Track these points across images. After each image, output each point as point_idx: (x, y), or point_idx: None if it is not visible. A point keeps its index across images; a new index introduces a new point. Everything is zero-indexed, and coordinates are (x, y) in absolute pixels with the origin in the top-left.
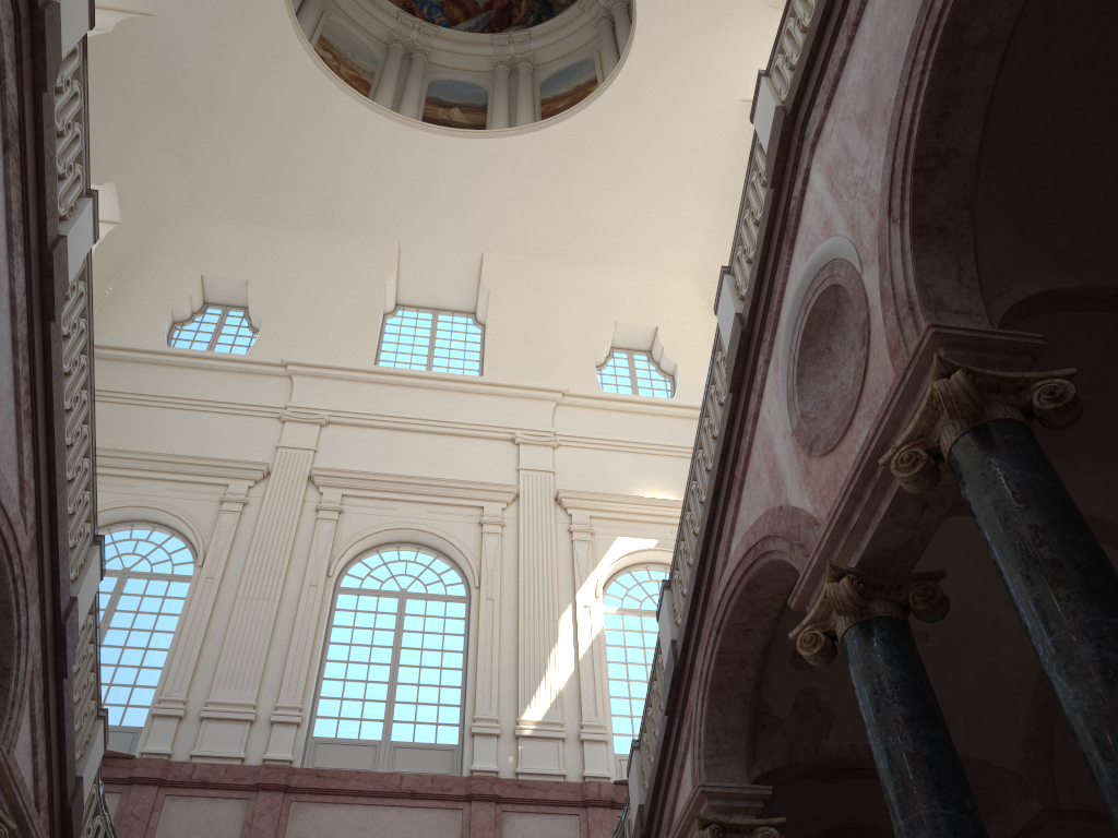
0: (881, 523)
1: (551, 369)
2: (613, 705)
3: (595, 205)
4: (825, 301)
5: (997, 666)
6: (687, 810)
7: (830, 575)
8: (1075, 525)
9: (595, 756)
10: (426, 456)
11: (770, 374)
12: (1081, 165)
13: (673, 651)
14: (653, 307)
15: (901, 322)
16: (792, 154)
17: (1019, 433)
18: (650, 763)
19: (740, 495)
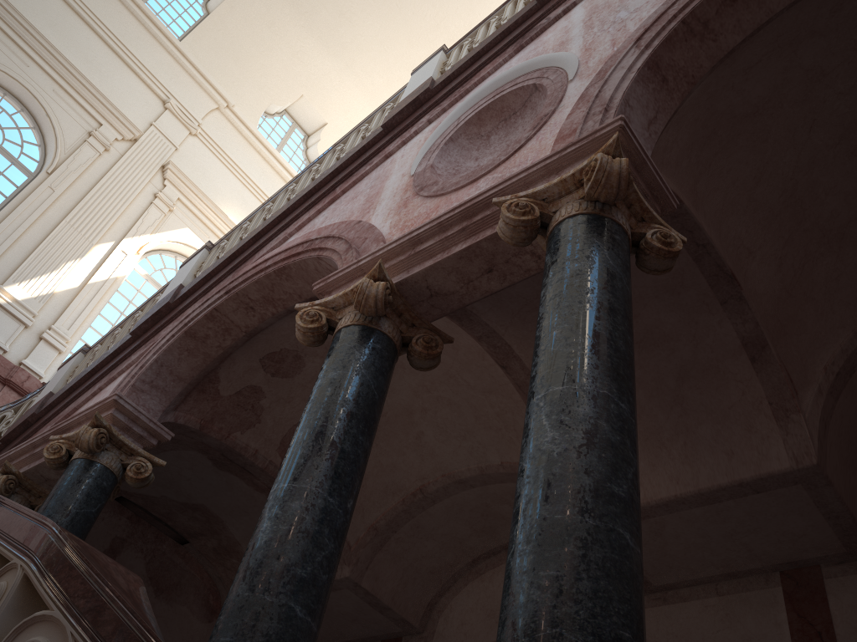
0: (446, 259)
1: (233, 84)
2: (87, 334)
3: (355, 4)
4: (516, 98)
5: (395, 465)
6: (90, 409)
7: (372, 274)
8: (629, 327)
9: (43, 356)
10: (86, 53)
11: (424, 132)
12: (749, 148)
13: (175, 291)
14: (335, 108)
15: (588, 116)
16: None
17: (625, 243)
18: (86, 367)
19: (327, 207)
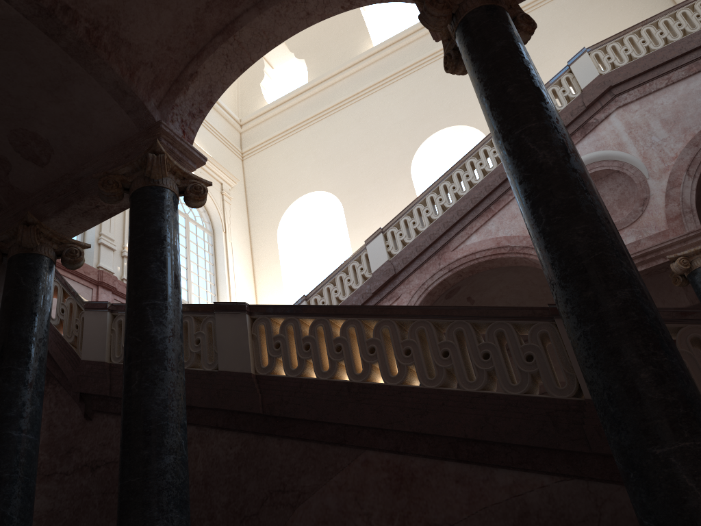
0: None
1: None
2: None
3: None
4: (602, 172)
5: None
6: None
7: None
8: None
9: None
10: None
11: None
12: None
13: (393, 266)
14: None
15: (683, 212)
16: (603, 101)
17: None
18: None
19: (490, 218)
